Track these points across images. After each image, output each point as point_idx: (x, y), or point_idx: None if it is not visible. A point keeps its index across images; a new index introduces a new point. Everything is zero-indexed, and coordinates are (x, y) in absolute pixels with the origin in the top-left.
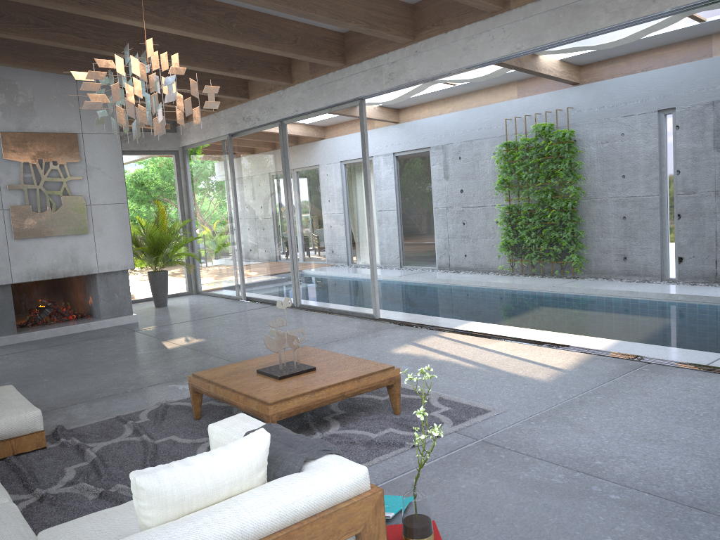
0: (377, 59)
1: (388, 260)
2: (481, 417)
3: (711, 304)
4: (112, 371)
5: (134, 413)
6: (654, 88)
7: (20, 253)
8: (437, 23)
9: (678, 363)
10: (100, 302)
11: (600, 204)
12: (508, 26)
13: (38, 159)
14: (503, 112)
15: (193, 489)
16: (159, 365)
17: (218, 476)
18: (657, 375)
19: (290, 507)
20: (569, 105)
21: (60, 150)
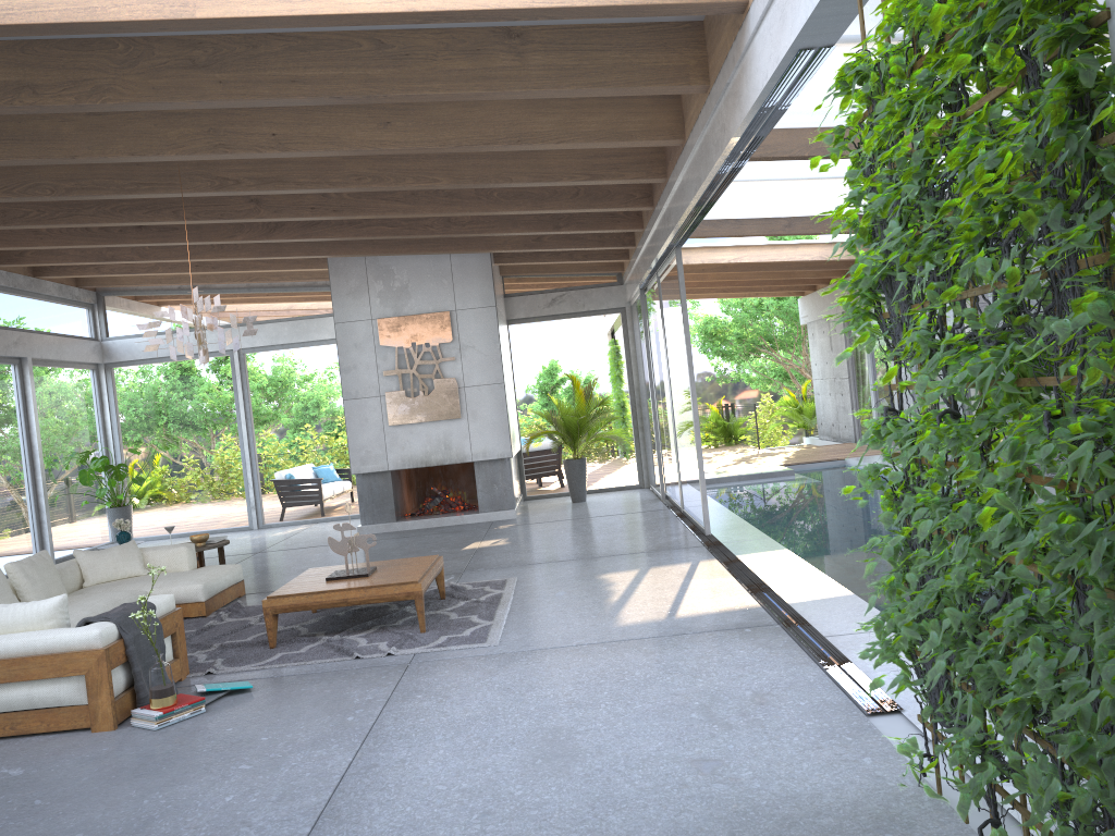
0: (660, 200)
1: None
2: (463, 646)
3: None
4: None
5: None
6: None
7: (395, 439)
8: (670, 157)
9: (801, 629)
10: (478, 494)
11: None
12: (690, 161)
13: (411, 342)
14: None
15: None
16: None
17: (16, 616)
18: (732, 638)
19: (32, 642)
20: None
21: (432, 331)
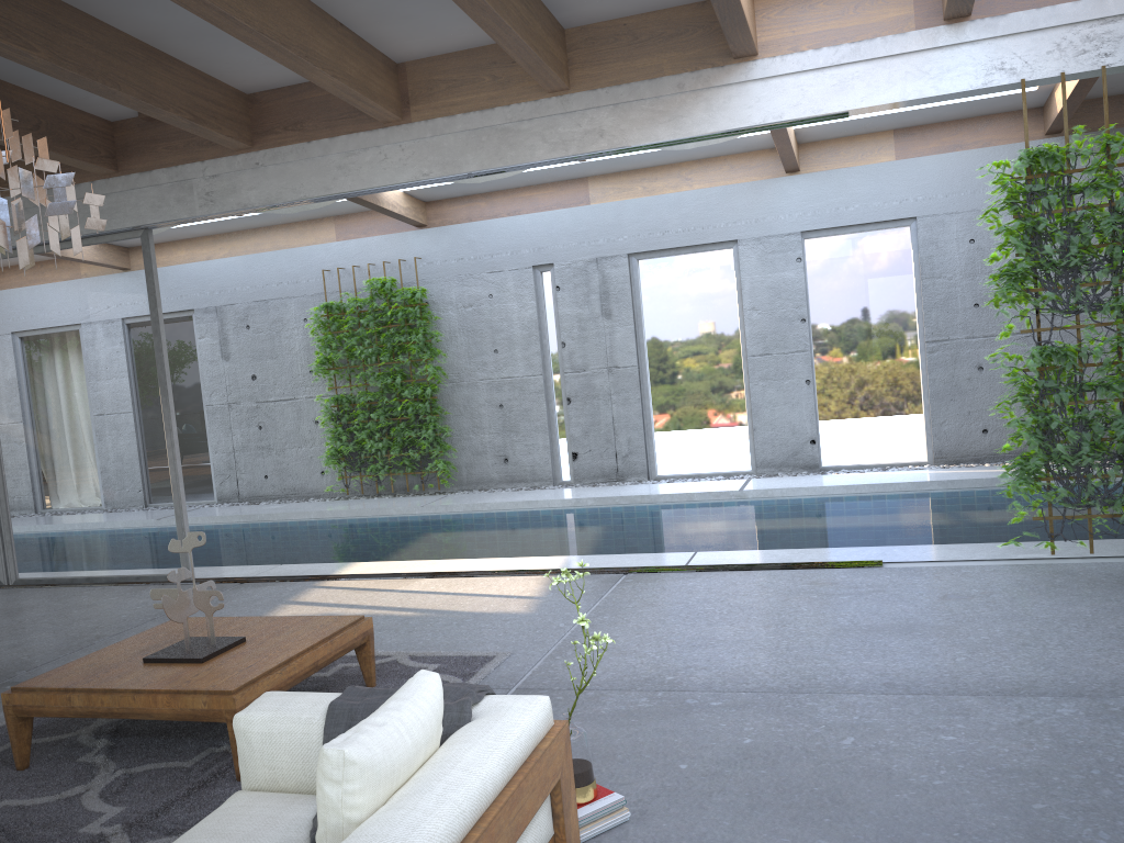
0: (182, 168)
1: None
2: (490, 665)
3: (628, 505)
4: None
5: None
6: (526, 237)
7: None
8: (294, 127)
9: (656, 568)
10: None
11: (468, 389)
12: (409, 143)
13: None
14: (316, 259)
15: (400, 755)
16: None
17: (416, 734)
18: (646, 584)
19: (511, 753)
20: (416, 255)
21: None
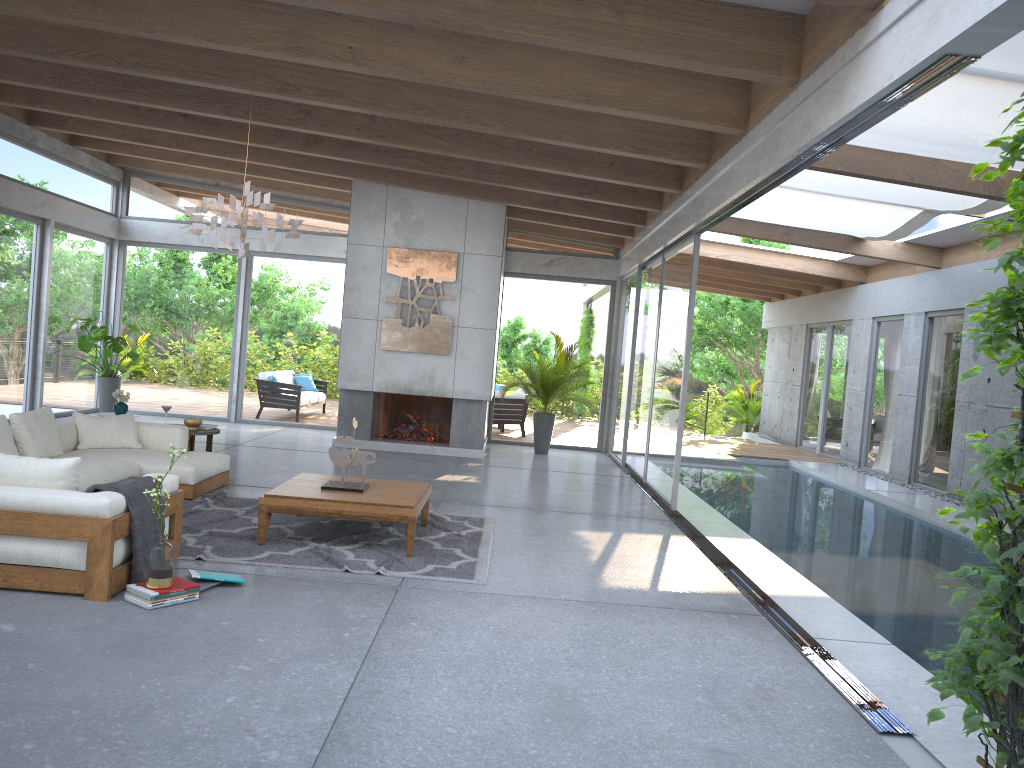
0: (694, 186)
1: (897, 469)
2: (451, 579)
3: None
4: None
5: None
6: None
7: (383, 363)
8: (719, 145)
9: (789, 625)
10: (452, 429)
11: None
12: (748, 152)
13: (416, 275)
14: None
15: (9, 471)
16: None
17: (28, 470)
18: (720, 622)
19: (41, 500)
20: None
21: (438, 269)
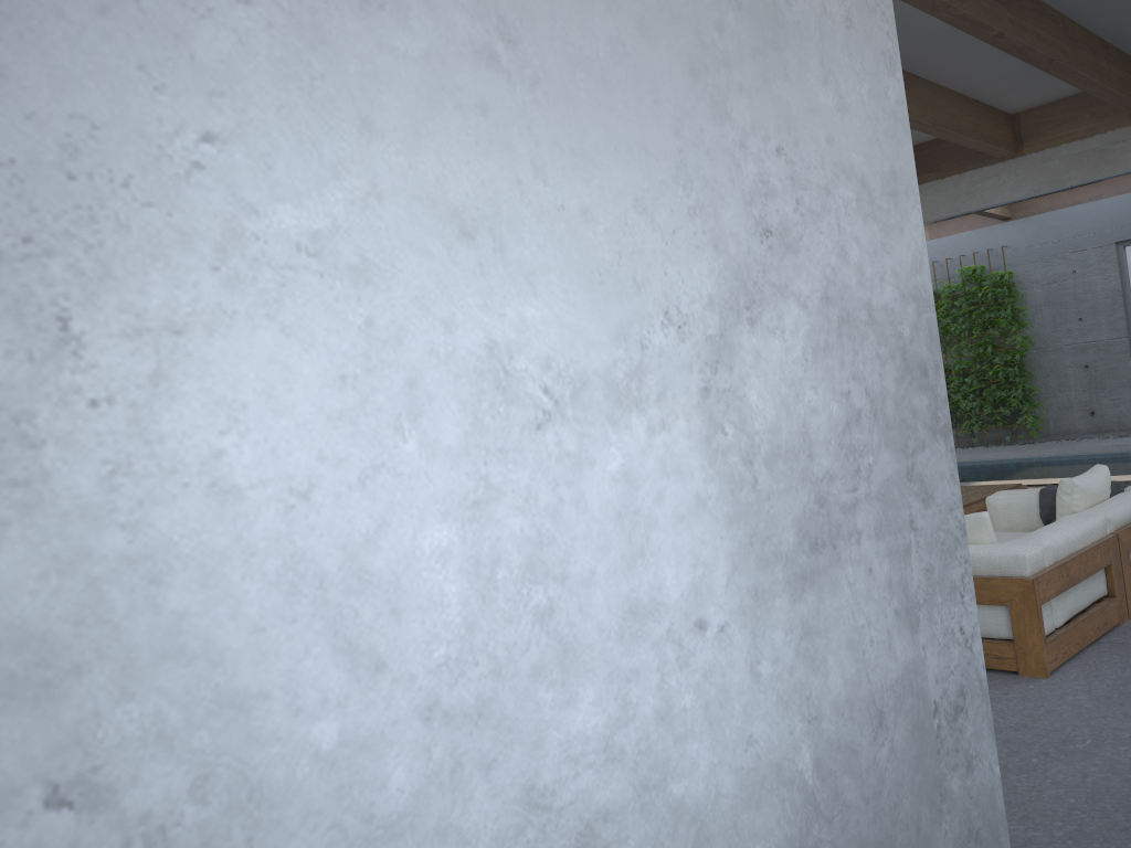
0: None
1: None
2: None
3: None
4: None
5: None
6: (1107, 218)
7: None
8: (931, 169)
9: None
10: None
11: (1054, 354)
12: (1022, 170)
13: None
14: None
15: (1094, 490)
16: None
17: (1100, 485)
18: None
19: None
20: (1002, 244)
21: None
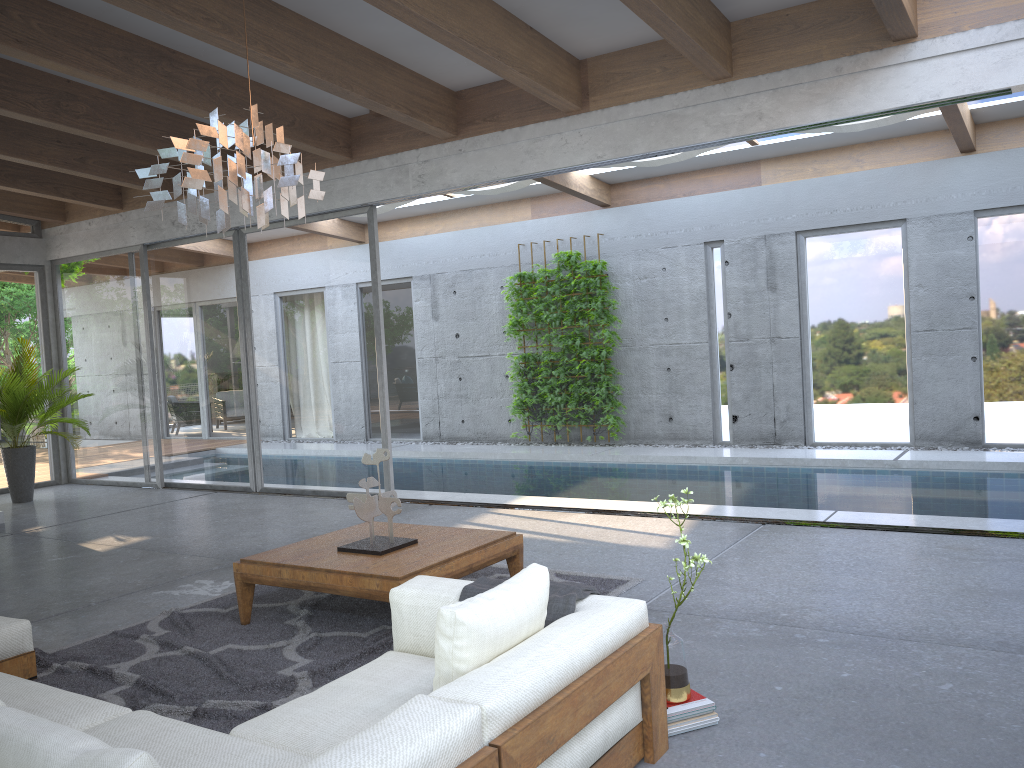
0: (401, 155)
1: None
2: (623, 587)
3: (781, 466)
4: (35, 584)
5: (137, 627)
6: (699, 216)
7: None
8: (491, 118)
9: (794, 522)
10: None
11: (639, 353)
12: (586, 130)
13: None
14: (513, 235)
15: (503, 625)
16: (108, 571)
17: (520, 611)
18: (781, 534)
19: (601, 640)
20: (599, 231)
21: None
